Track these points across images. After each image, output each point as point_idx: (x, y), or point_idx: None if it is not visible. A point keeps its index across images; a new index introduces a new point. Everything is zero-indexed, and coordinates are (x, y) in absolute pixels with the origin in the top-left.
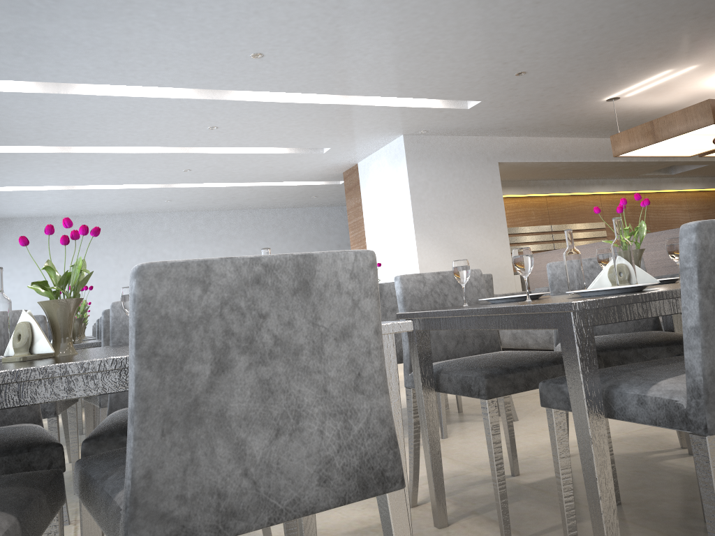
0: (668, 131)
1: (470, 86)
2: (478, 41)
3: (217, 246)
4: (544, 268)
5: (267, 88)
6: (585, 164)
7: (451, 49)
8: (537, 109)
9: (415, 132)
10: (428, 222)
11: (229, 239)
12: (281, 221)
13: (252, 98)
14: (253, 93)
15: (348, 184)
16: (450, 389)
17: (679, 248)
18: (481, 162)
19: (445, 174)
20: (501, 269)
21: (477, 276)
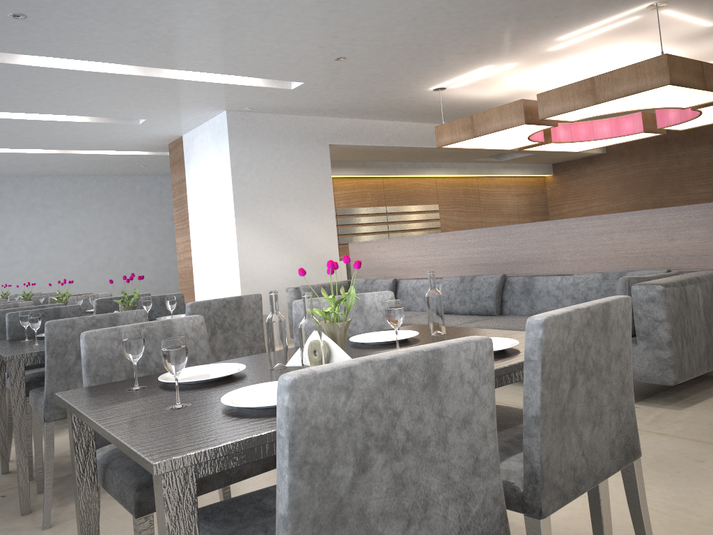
0: (486, 127)
1: (289, 67)
2: (286, 22)
3: (28, 216)
4: (365, 257)
5: (45, 53)
6: (418, 149)
7: (257, 28)
8: (365, 93)
9: (239, 108)
10: (250, 206)
11: (43, 208)
12: (106, 190)
13: (30, 62)
14: (31, 57)
15: (173, 157)
16: (112, 491)
17: (396, 314)
18: (311, 144)
19: (272, 154)
20: (327, 255)
21: (197, 325)
